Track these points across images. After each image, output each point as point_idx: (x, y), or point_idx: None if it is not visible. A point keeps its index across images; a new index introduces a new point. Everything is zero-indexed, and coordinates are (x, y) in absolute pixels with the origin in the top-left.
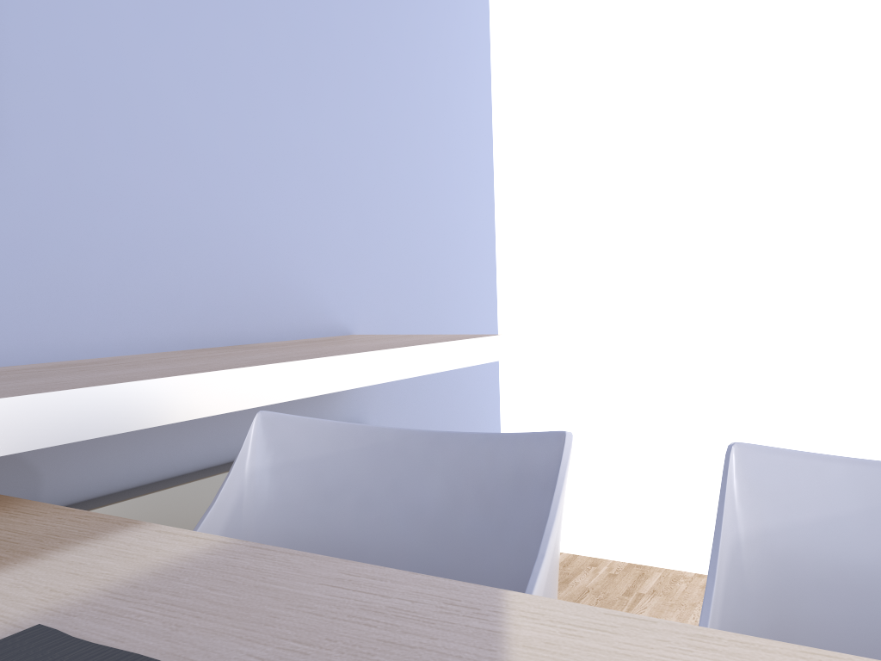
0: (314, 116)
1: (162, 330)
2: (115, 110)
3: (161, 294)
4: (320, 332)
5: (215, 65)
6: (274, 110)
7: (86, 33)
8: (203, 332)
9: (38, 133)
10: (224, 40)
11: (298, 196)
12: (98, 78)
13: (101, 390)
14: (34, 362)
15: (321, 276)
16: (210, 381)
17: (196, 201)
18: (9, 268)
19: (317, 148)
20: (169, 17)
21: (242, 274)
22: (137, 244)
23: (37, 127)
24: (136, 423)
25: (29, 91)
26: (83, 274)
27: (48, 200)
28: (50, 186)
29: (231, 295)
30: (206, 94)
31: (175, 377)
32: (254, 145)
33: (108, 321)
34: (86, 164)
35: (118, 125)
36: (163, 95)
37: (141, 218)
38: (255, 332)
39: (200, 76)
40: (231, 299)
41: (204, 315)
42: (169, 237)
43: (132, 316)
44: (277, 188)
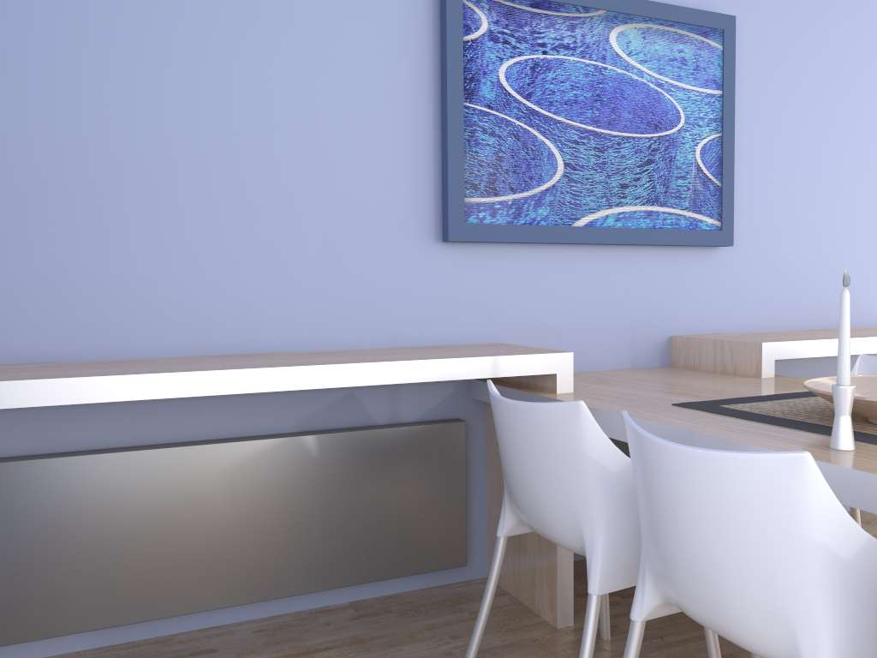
0: (873, 202)
1: (791, 320)
2: (778, 220)
3: (792, 303)
4: (870, 324)
5: (822, 188)
6: (851, 204)
7: (769, 189)
8: (809, 321)
9: (750, 236)
10: (827, 174)
11: (861, 248)
12: (773, 208)
13: (803, 342)
14: (744, 331)
15: (872, 292)
16: (837, 342)
17: (809, 257)
18: (738, 293)
19: (874, 220)
20: (803, 171)
21: (829, 293)
22: (783, 280)
23: (750, 234)
24: (812, 355)
25: (748, 219)
26: (762, 294)
27: (752, 264)
28: (753, 258)
29: (823, 303)
30: (817, 203)
31: (825, 339)
32: (839, 224)
33: (771, 315)
34: (766, 247)
35: (779, 227)
36: (798, 209)
37: (786, 268)
38: (834, 322)
39: (815, 195)
40: (823, 305)
41: (810, 313)
42: (796, 276)
43: (780, 313)
44: (850, 245)
